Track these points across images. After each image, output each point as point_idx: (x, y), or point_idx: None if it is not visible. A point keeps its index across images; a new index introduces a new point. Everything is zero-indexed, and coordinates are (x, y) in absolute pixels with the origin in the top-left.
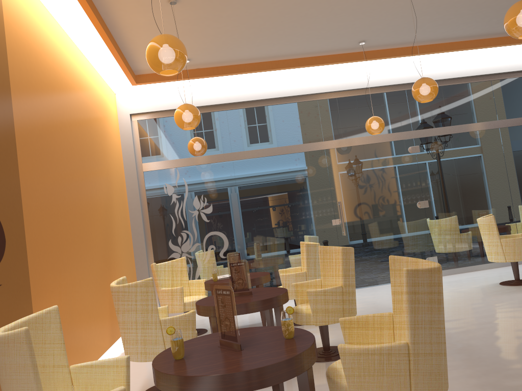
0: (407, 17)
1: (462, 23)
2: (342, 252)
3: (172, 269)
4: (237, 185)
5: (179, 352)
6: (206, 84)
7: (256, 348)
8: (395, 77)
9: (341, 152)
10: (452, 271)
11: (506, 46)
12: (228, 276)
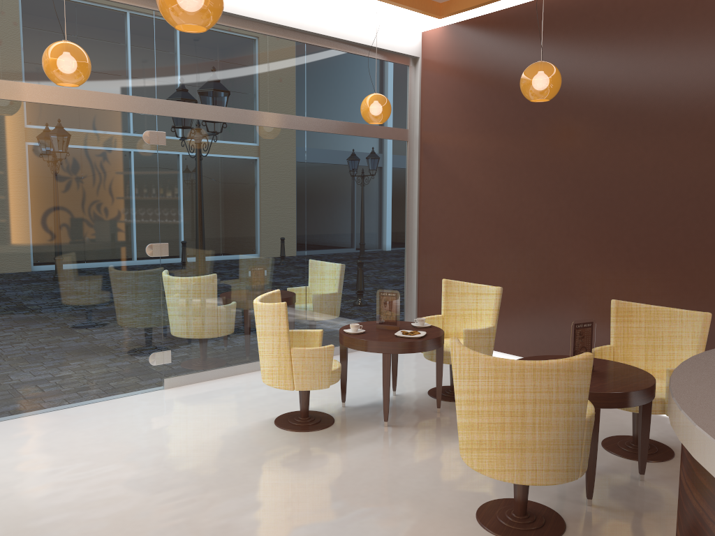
0: None
1: None
2: None
3: None
4: None
5: None
6: None
7: None
8: None
9: None
10: (196, 376)
11: None
12: None
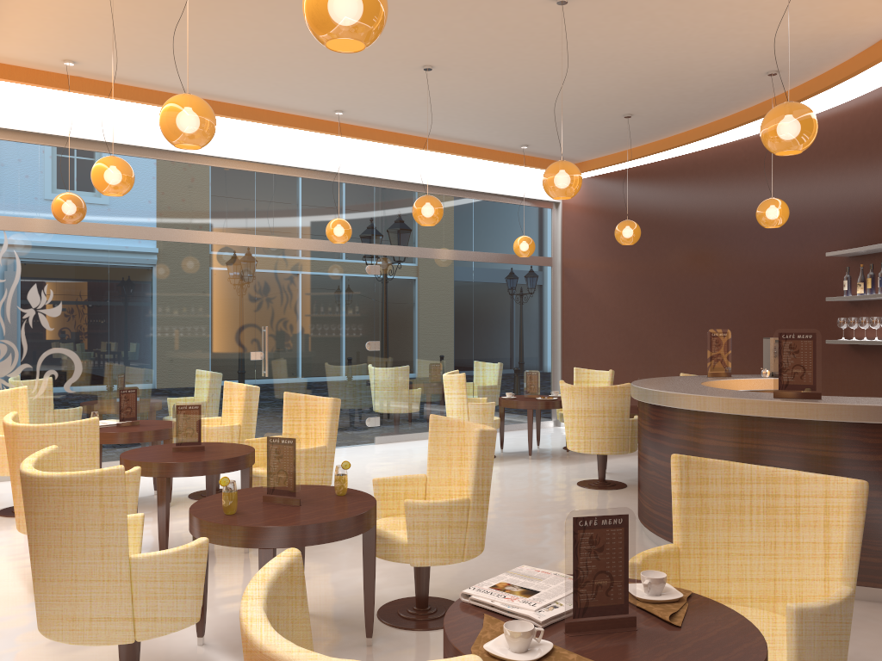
0: (407, 102)
1: (463, 125)
2: (333, 404)
3: (2, 405)
4: (110, 278)
5: (234, 505)
6: (81, 102)
7: (317, 504)
8: (365, 166)
9: (278, 256)
10: (396, 437)
11: (498, 162)
12: (111, 422)
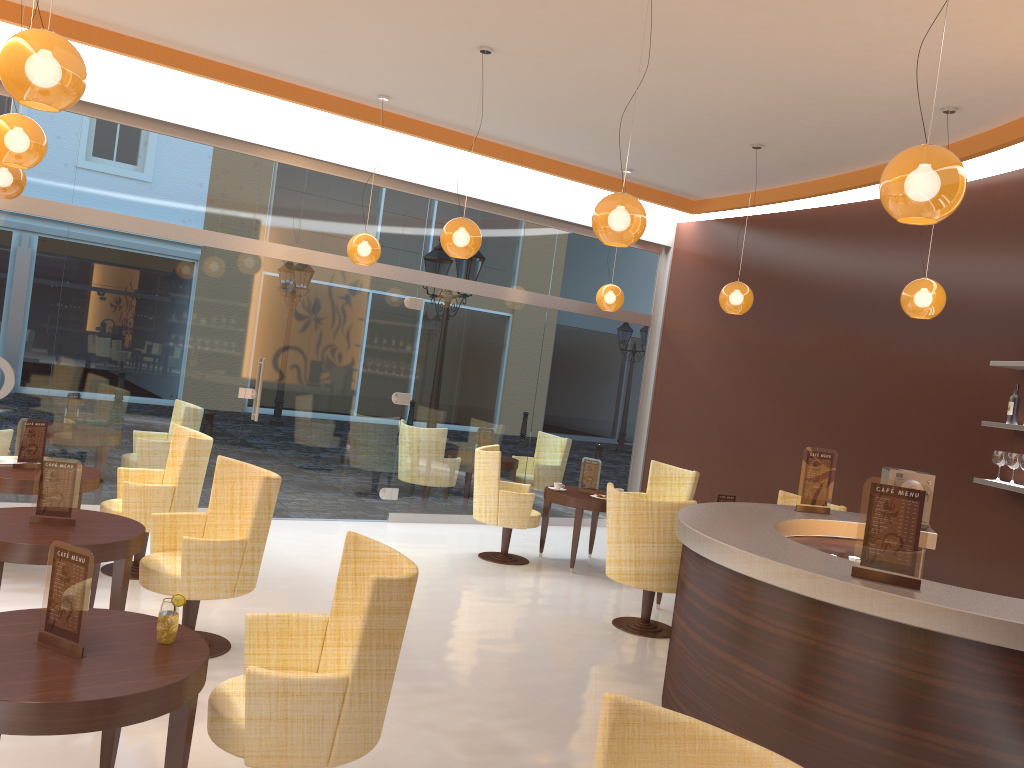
0: (468, 94)
1: (545, 133)
2: (263, 484)
3: None
4: (66, 273)
5: None
6: None
7: (110, 657)
8: (419, 171)
9: (291, 272)
10: (416, 517)
11: (594, 187)
12: (9, 461)
